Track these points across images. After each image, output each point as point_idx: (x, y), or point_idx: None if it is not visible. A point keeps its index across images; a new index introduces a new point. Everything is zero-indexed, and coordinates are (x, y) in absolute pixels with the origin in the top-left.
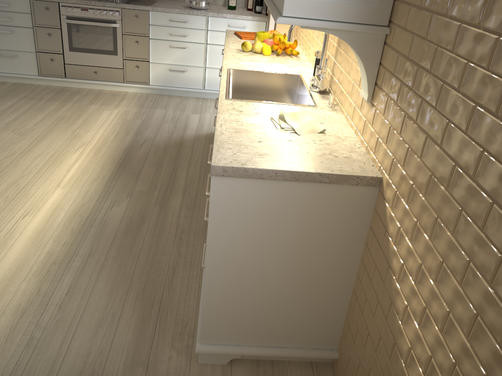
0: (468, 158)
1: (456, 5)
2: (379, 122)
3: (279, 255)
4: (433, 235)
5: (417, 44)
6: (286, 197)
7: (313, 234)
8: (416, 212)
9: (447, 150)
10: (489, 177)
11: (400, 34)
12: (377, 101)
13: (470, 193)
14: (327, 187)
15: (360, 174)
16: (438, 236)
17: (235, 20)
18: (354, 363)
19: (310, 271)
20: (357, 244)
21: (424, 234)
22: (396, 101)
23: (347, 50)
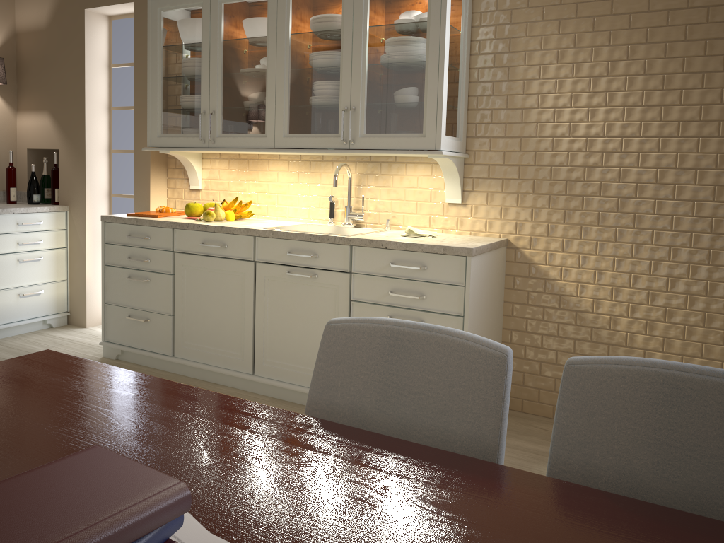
0: (592, 190)
1: (544, 131)
2: (483, 210)
3: (486, 314)
4: (582, 235)
5: (512, 155)
6: (488, 264)
7: (493, 290)
8: (560, 234)
9: (573, 193)
10: (611, 190)
11: (485, 154)
12: (472, 200)
13: (601, 202)
14: (496, 251)
15: (501, 239)
16: (587, 233)
17: (26, 215)
18: (532, 369)
19: (493, 322)
20: (502, 291)
21: (574, 240)
22: (501, 191)
23: (387, 184)
